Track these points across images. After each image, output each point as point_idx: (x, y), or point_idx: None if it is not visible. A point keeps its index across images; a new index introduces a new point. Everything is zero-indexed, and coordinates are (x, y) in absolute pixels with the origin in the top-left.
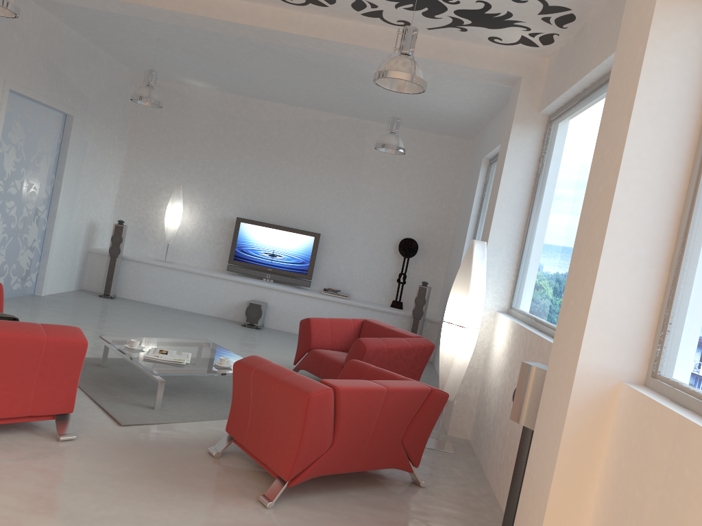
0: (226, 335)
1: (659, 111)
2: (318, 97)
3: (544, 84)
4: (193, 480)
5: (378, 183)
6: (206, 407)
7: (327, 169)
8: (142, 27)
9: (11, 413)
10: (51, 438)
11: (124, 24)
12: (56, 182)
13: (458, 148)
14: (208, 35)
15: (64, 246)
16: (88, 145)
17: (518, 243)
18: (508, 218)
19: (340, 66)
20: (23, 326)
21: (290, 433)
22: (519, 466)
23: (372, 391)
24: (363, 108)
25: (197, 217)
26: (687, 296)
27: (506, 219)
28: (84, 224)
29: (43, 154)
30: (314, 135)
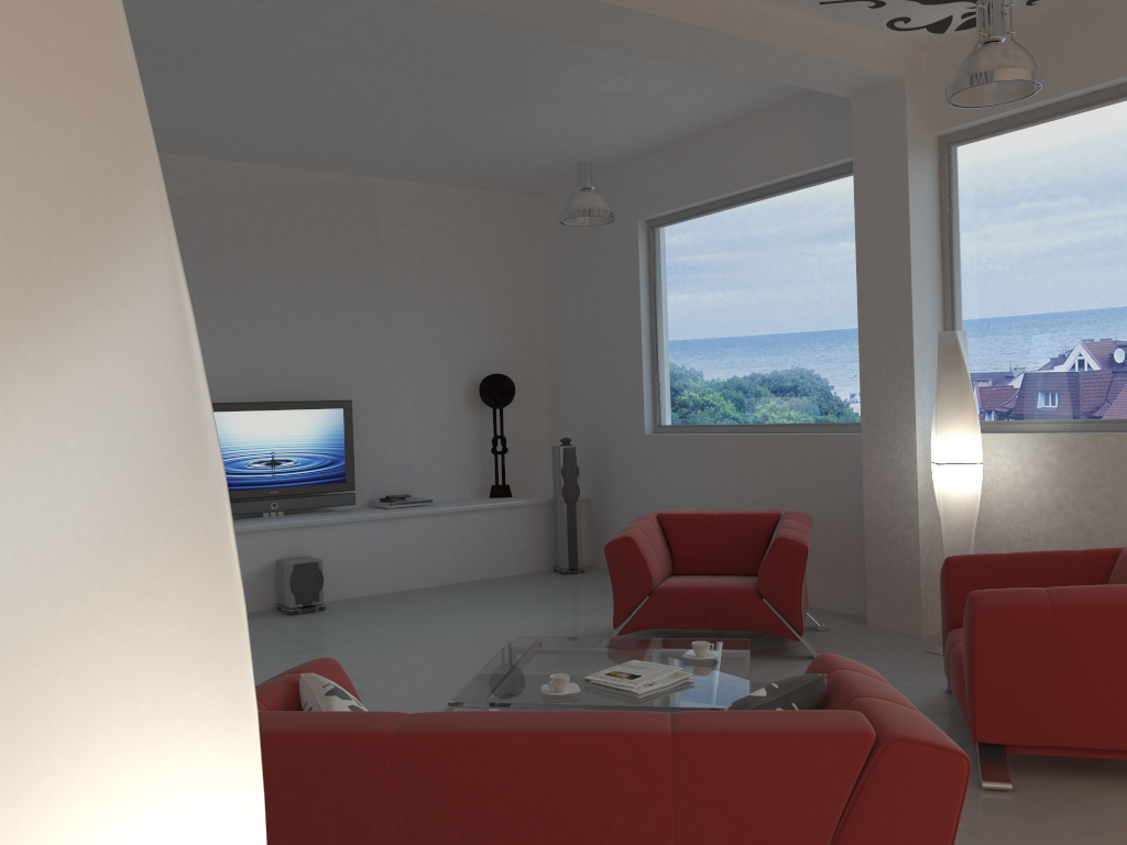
0: (339, 638)
1: None
2: (335, 138)
3: (930, 90)
4: (1122, 830)
5: (417, 288)
6: None
7: (323, 277)
8: None
9: None
10: None
11: None
12: None
13: (522, 212)
14: (284, 9)
15: None
16: None
17: (940, 328)
18: (925, 293)
19: (511, 74)
20: (874, 683)
21: None
22: None
23: None
24: (409, 154)
25: None
26: None
27: (924, 295)
28: None
29: None
30: (285, 215)
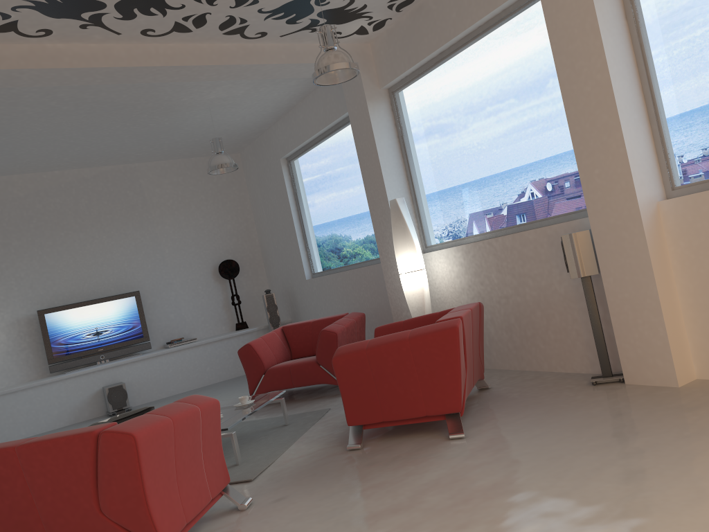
0: None
1: (610, 26)
2: (92, 150)
3: (376, 64)
4: (389, 459)
5: (172, 220)
6: (265, 444)
7: (114, 225)
8: None
9: (202, 503)
10: (234, 513)
11: None
12: None
13: None
14: None
15: None
16: None
17: (408, 195)
18: (394, 178)
19: (152, 102)
20: (174, 406)
21: (444, 372)
22: (591, 306)
23: (469, 313)
24: (141, 148)
25: None
26: (675, 131)
27: (393, 179)
28: None
29: None
30: (84, 195)
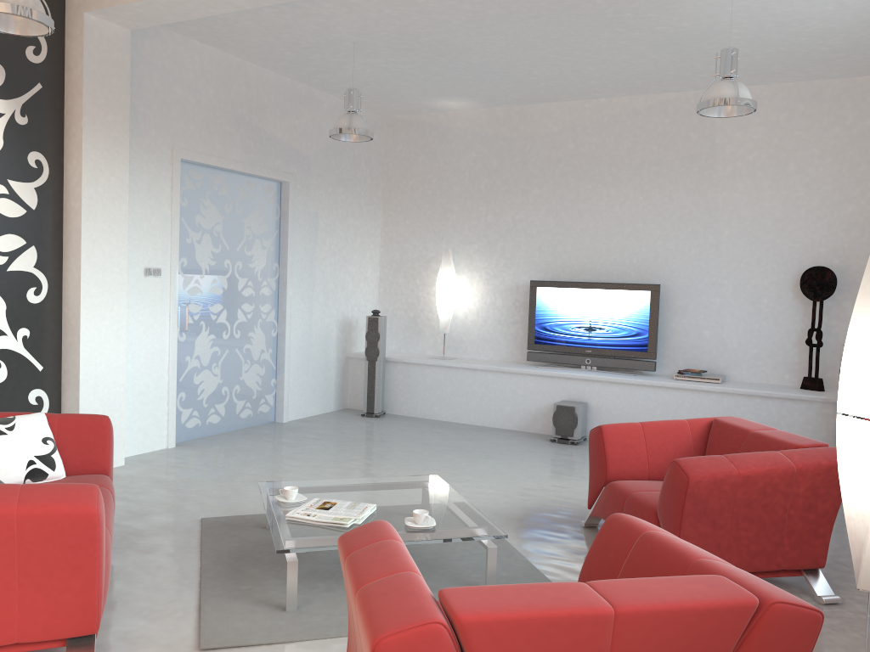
0: (514, 460)
1: None
2: (615, 70)
3: None
4: None
5: (747, 185)
6: None
7: (657, 182)
8: (323, 30)
9: None
10: None
11: (302, 34)
12: (281, 272)
13: None
14: (399, 9)
15: (307, 354)
16: (320, 218)
17: None
18: None
19: None
20: None
21: None
22: None
23: (567, 620)
24: (693, 67)
25: (480, 290)
26: None
27: None
28: (334, 323)
29: (255, 238)
30: (629, 134)
